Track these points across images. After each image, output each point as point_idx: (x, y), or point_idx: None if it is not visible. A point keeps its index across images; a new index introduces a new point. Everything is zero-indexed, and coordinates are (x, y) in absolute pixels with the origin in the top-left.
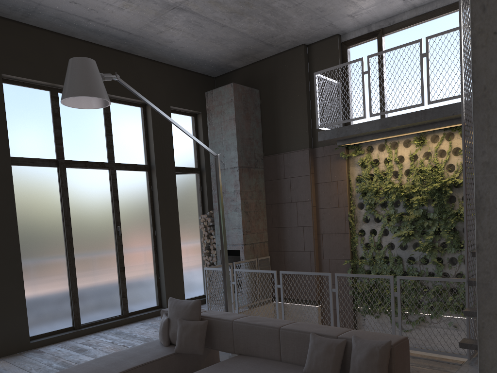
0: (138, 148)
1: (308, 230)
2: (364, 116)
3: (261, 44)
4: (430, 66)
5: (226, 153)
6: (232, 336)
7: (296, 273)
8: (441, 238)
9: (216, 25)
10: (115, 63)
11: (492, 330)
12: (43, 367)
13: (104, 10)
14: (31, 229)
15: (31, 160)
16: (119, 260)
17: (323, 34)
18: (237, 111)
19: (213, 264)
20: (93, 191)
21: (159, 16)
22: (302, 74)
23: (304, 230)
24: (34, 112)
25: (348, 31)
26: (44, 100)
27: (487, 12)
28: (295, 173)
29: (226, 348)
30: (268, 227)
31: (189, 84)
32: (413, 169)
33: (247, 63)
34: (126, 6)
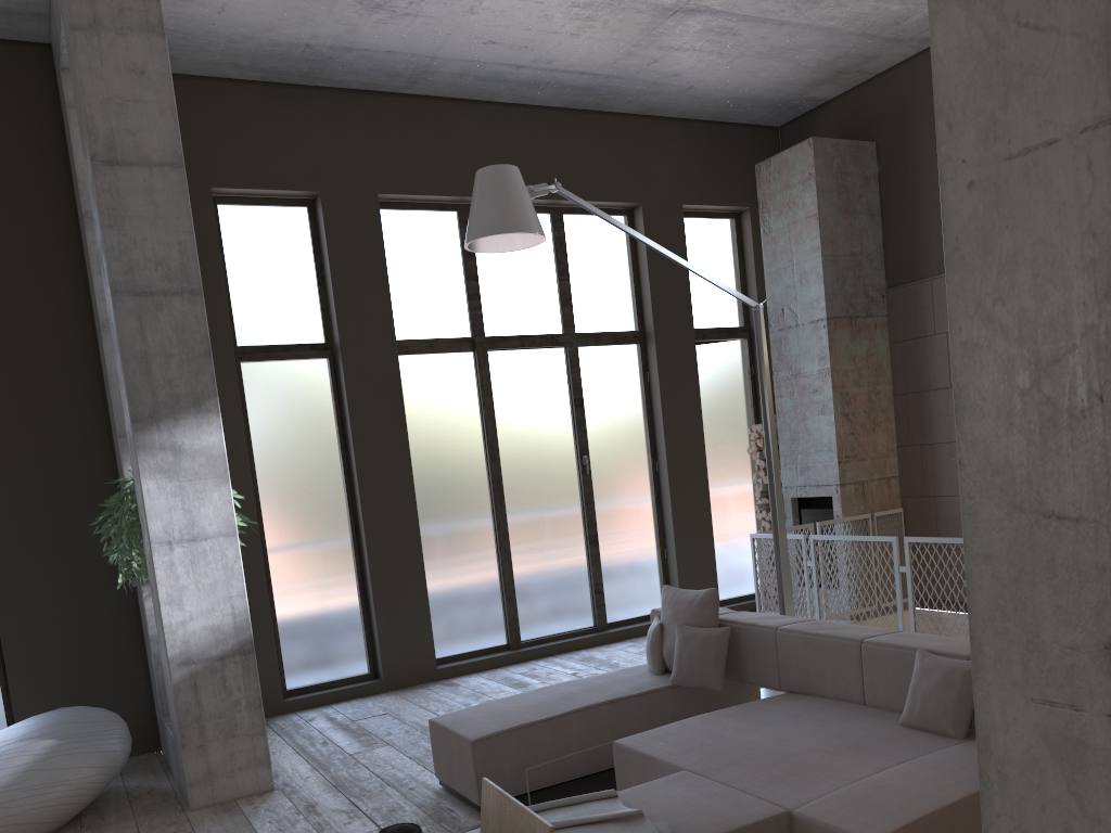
0: (619, 300)
1: None
2: None
3: (874, 42)
4: None
5: (800, 291)
6: (776, 658)
7: (939, 540)
8: None
9: (766, 25)
10: (571, 137)
11: (981, 579)
12: (457, 708)
13: (544, 44)
14: (433, 468)
15: (429, 342)
16: (587, 521)
17: None
18: (823, 199)
19: None
20: (537, 391)
21: (649, 33)
22: None
23: None
24: (431, 255)
25: None
26: (448, 230)
27: (953, 132)
28: None
29: (765, 681)
30: (899, 445)
31: (722, 151)
32: None
33: (848, 86)
34: (584, 28)
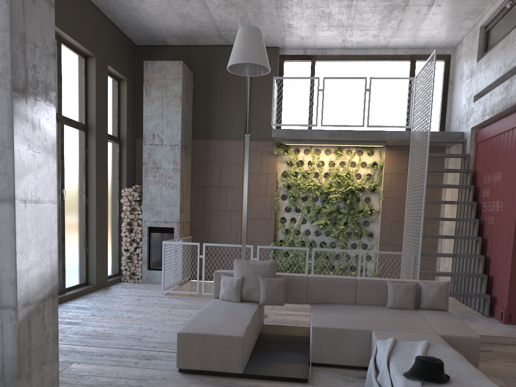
0: (78, 104)
1: (236, 214)
2: (316, 125)
3: (215, 33)
4: (371, 99)
5: (166, 129)
6: (307, 289)
7: (275, 247)
8: (347, 228)
9: (201, 4)
10: (73, 2)
11: None
12: (64, 339)
13: None
14: None
15: None
16: (61, 227)
17: (268, 43)
18: (183, 90)
19: (132, 241)
20: None
21: None
22: None
23: (231, 214)
24: None
25: (287, 47)
26: None
27: None
28: (227, 160)
29: (298, 300)
30: (192, 208)
31: (121, 46)
32: (331, 173)
33: (183, 43)
34: None
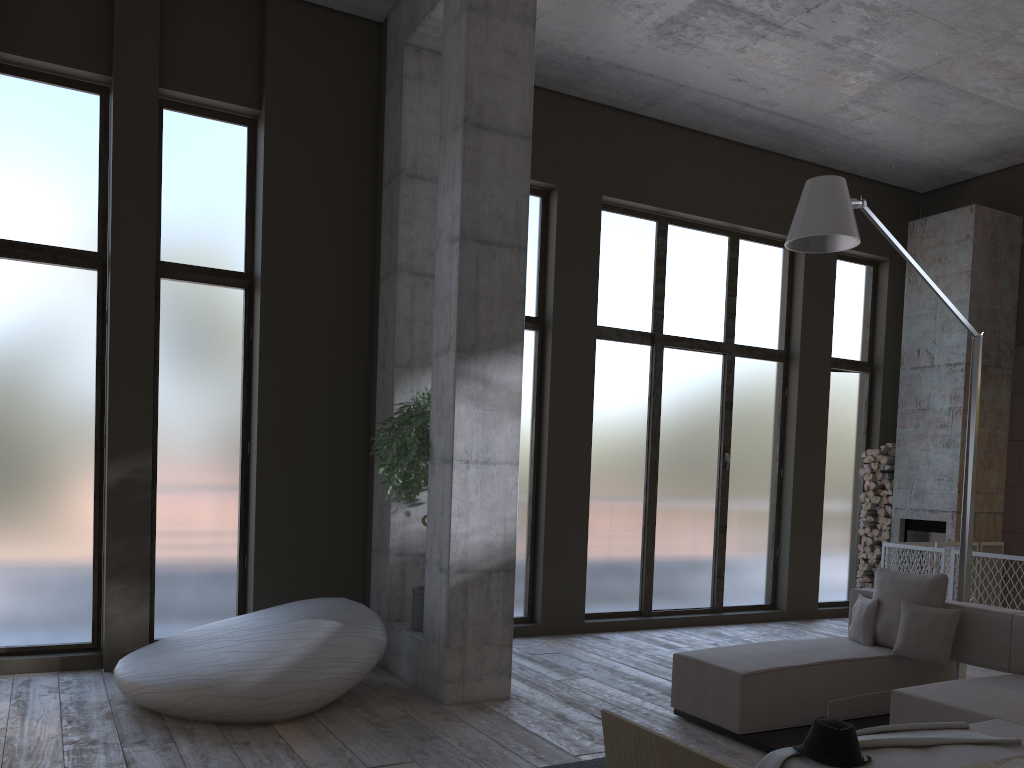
0: (771, 321)
1: None
2: None
3: None
4: None
5: (940, 336)
6: (1009, 642)
7: None
8: None
9: (972, 100)
10: (759, 174)
11: None
12: (626, 657)
13: (780, 88)
14: (603, 443)
15: (618, 331)
16: (719, 511)
17: None
18: (976, 259)
19: (878, 544)
20: (696, 390)
21: (872, 92)
22: None
23: None
24: (630, 256)
25: None
26: (647, 237)
27: None
28: None
29: (991, 662)
30: (1008, 485)
31: (874, 206)
32: None
33: (1003, 166)
34: (823, 79)
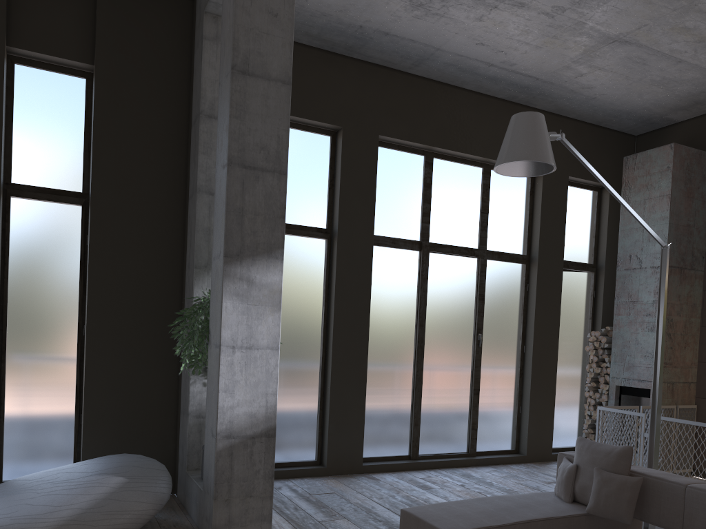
0: (517, 232)
1: None
2: None
3: None
4: None
5: (647, 245)
6: (682, 508)
7: None
8: None
9: (668, 60)
10: (506, 119)
11: None
12: (385, 498)
13: (515, 51)
14: (380, 326)
15: (392, 240)
16: (474, 378)
17: None
18: (675, 185)
19: (599, 404)
20: (456, 285)
21: (588, 54)
22: None
23: None
24: (403, 182)
25: None
26: (417, 167)
27: None
28: None
29: (667, 524)
30: (700, 361)
31: (598, 145)
32: None
33: (697, 114)
34: (548, 43)
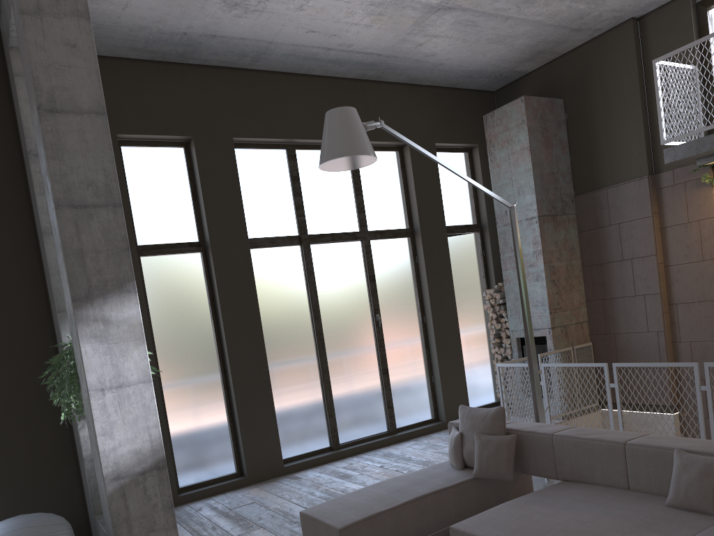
0: (395, 208)
1: (652, 300)
2: None
3: (565, 31)
4: None
5: (518, 198)
6: (553, 456)
7: (639, 365)
8: None
9: (497, 19)
10: (361, 98)
11: None
12: (304, 496)
13: (347, 32)
14: (275, 327)
15: (270, 239)
16: (380, 359)
17: None
18: (532, 136)
19: (506, 358)
20: (344, 271)
21: (419, 25)
22: (632, 64)
23: (645, 300)
24: (270, 179)
25: None
26: (280, 162)
27: None
28: (627, 216)
29: (544, 473)
30: (587, 300)
31: (459, 107)
32: None
33: (543, 62)
34: (376, 20)
